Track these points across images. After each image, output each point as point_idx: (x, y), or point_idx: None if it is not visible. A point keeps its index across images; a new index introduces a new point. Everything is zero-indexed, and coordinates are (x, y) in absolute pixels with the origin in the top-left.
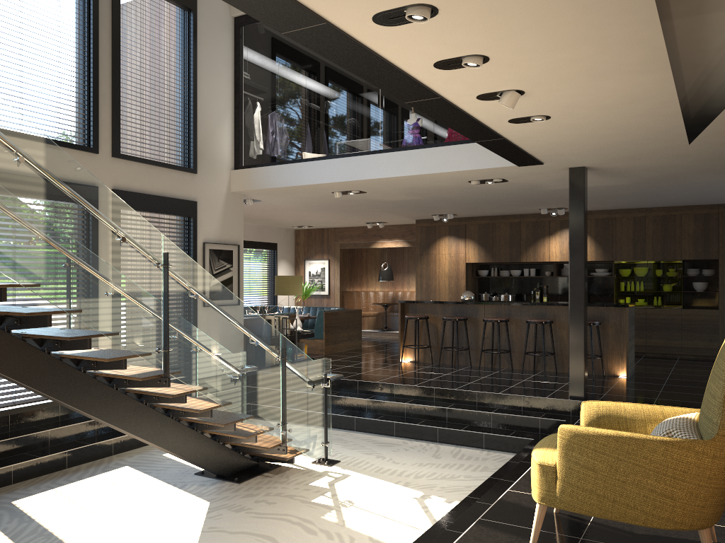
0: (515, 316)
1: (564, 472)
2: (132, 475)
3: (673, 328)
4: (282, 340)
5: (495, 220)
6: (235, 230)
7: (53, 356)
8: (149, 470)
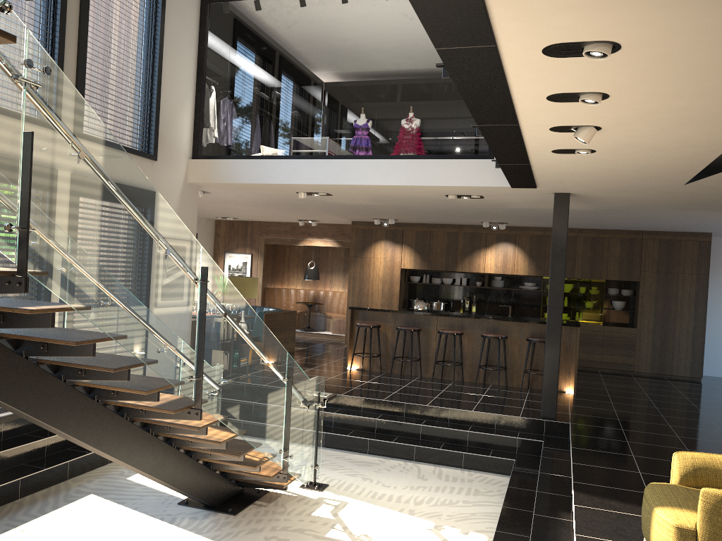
0: (467, 329)
1: (707, 537)
2: (105, 506)
3: (595, 343)
4: (288, 359)
5: (433, 228)
6: (189, 224)
7: (69, 385)
8: (122, 499)
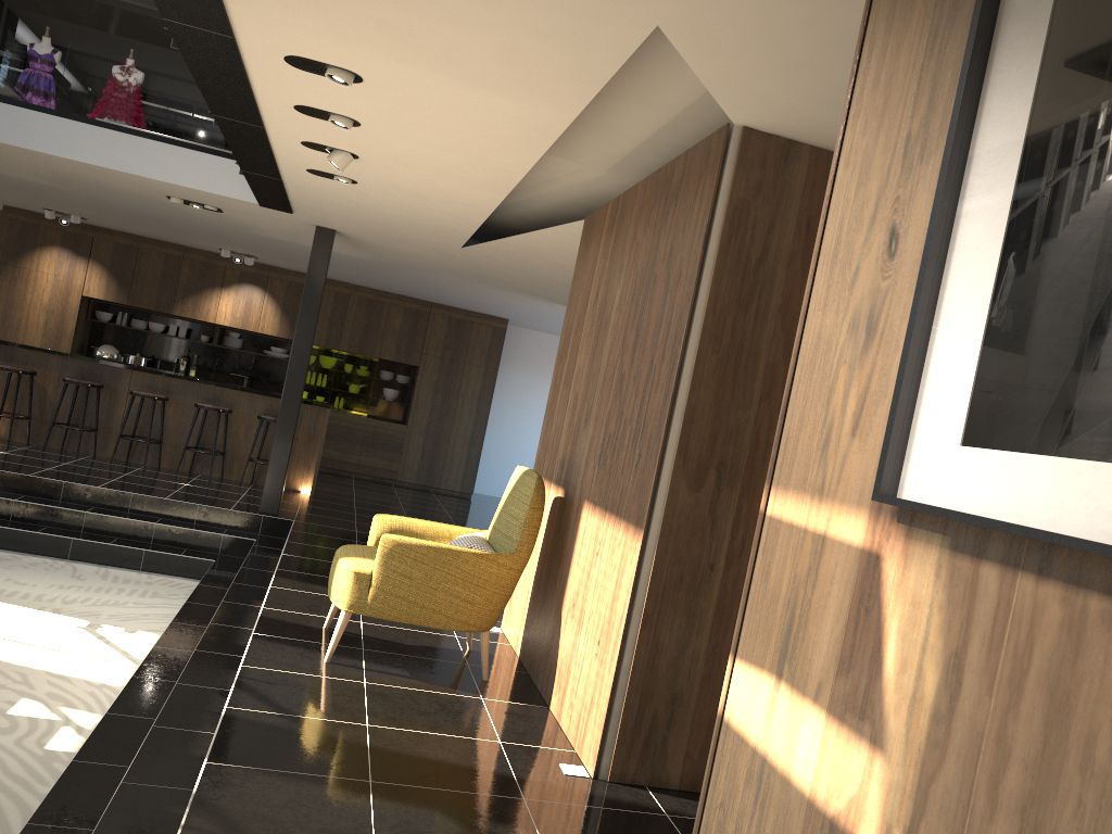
0: (176, 394)
1: (380, 580)
2: None
3: (354, 440)
4: None
5: (144, 243)
6: None
7: None
8: None
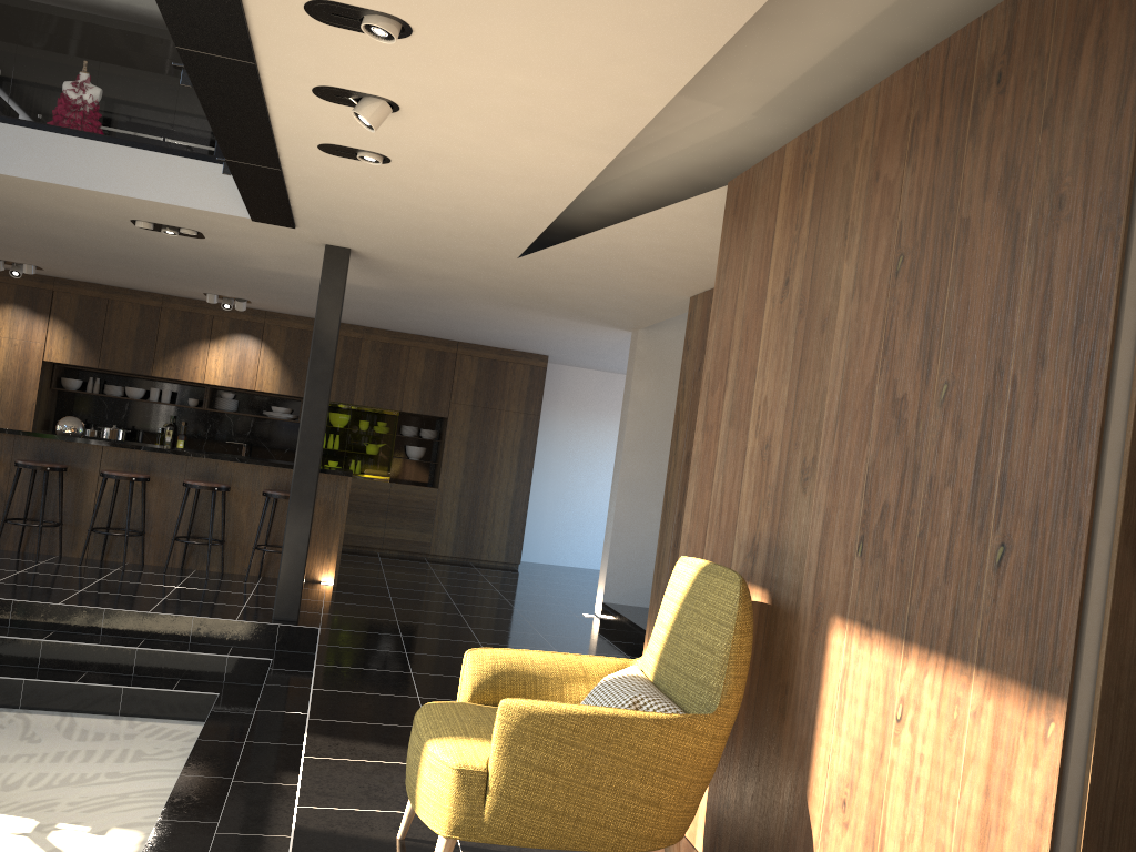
0: (160, 472)
1: (504, 780)
2: None
3: (377, 509)
4: None
5: (114, 294)
6: None
7: None
8: None
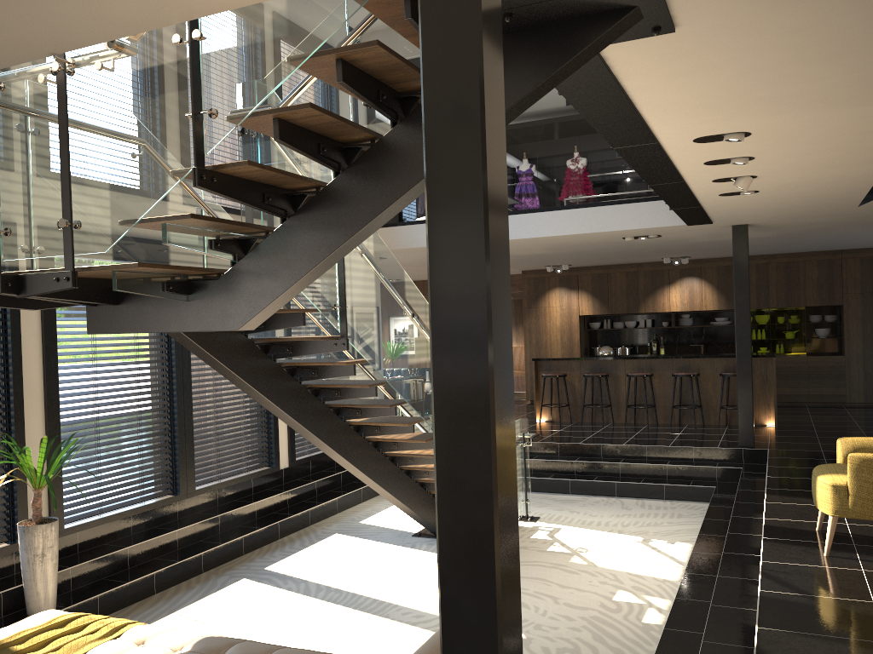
0: (657, 370)
1: (855, 489)
2: (352, 540)
3: (800, 376)
4: None
5: (610, 269)
6: None
7: (347, 424)
8: (363, 535)
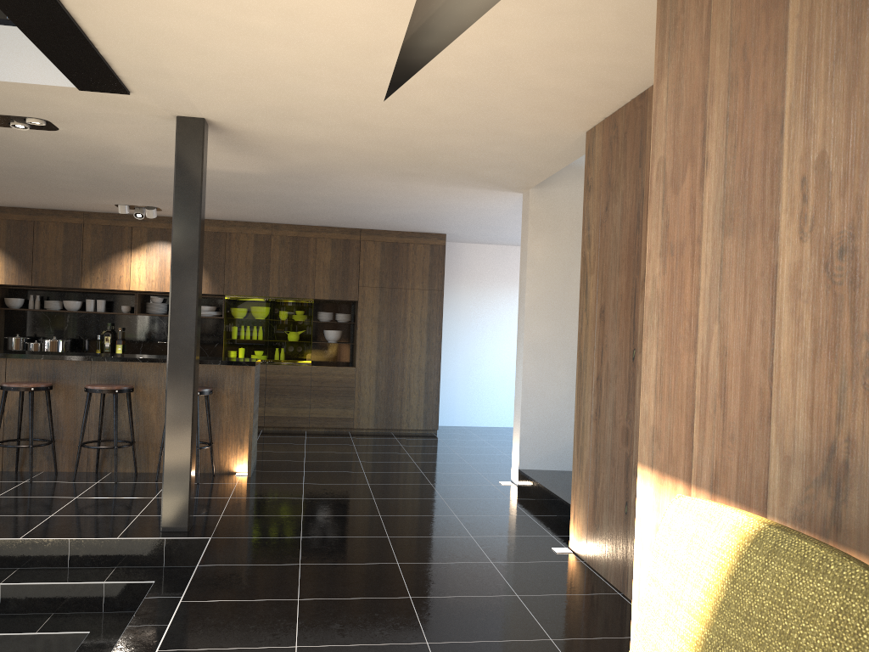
0: (65, 379)
1: None
2: None
3: (301, 392)
4: None
5: (39, 216)
6: None
7: None
8: None
